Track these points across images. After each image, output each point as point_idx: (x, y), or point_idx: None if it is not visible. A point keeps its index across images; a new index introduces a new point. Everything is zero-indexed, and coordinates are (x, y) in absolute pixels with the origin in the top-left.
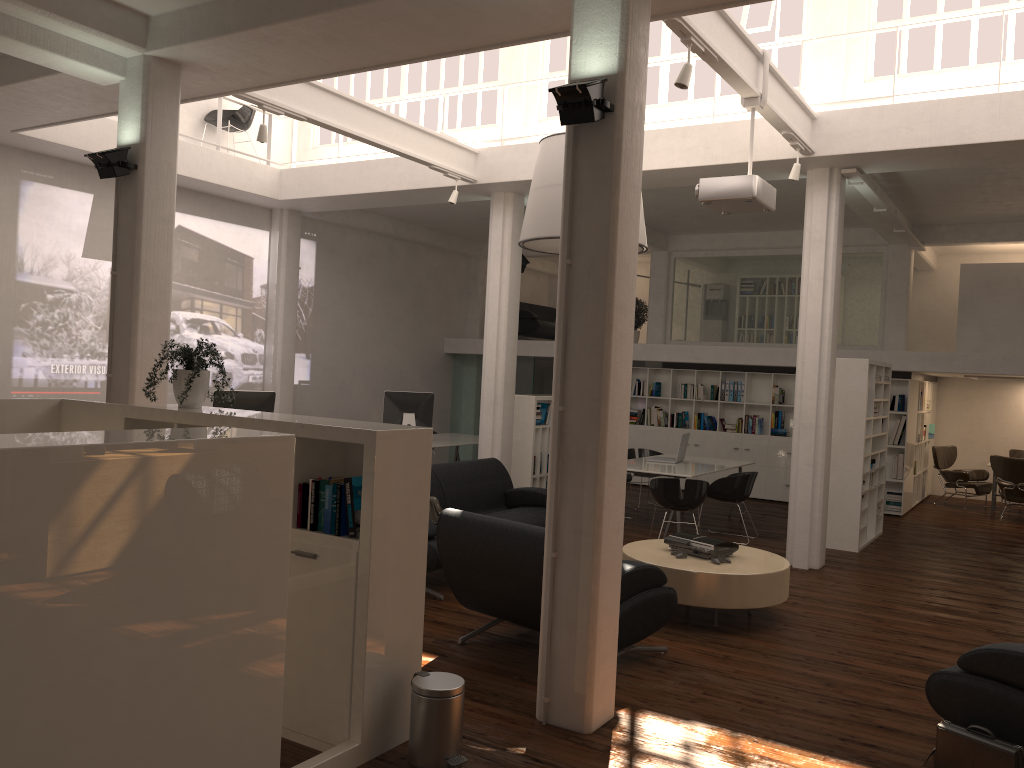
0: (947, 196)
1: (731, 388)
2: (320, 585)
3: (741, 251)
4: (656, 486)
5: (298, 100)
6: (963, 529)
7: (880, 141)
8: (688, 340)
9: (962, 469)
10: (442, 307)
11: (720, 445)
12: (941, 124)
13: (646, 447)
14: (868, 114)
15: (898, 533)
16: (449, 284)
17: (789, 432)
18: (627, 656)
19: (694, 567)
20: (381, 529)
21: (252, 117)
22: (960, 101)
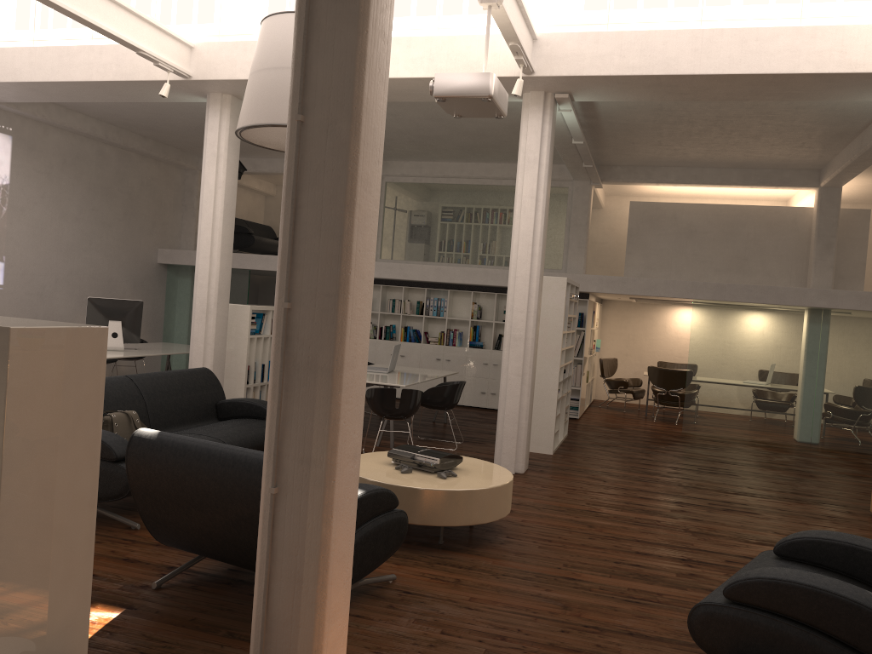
0: (630, 136)
1: (435, 304)
2: None
3: (446, 179)
4: (373, 396)
5: None
6: (629, 430)
7: (595, 66)
8: (397, 259)
9: (619, 378)
10: (156, 217)
11: (424, 356)
12: (650, 54)
13: None
14: (585, 39)
15: (580, 435)
16: (164, 195)
17: (485, 345)
18: (353, 589)
19: (421, 483)
20: (19, 472)
21: None
22: (668, 33)
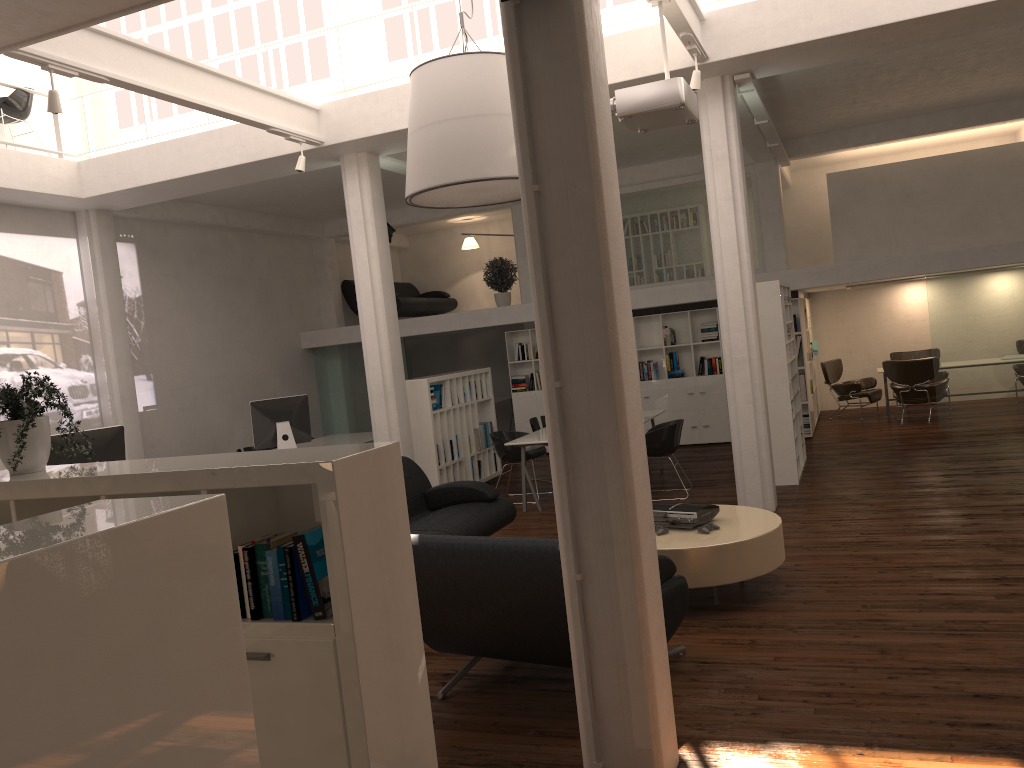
0: (818, 101)
1: None
2: (283, 696)
3: None
4: None
5: (93, 56)
6: (876, 440)
7: (779, 36)
8: None
9: (846, 380)
10: (291, 299)
11: None
12: (842, 9)
13: (541, 413)
14: (761, 8)
15: (821, 456)
16: (295, 272)
17: (686, 372)
18: None
19: (685, 543)
20: (362, 599)
21: (30, 102)
22: None
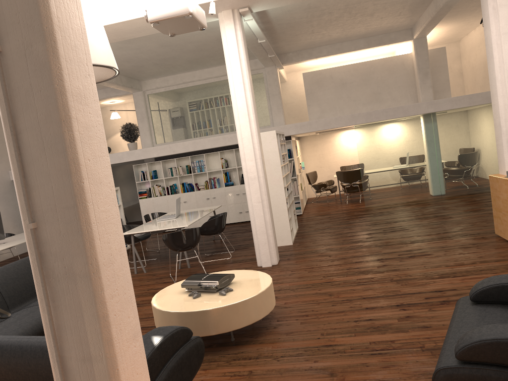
0: (294, 31)
1: (197, 165)
2: None
3: (185, 84)
4: (167, 239)
5: None
6: (334, 214)
7: None
8: (167, 142)
9: (320, 181)
10: (2, 151)
11: (198, 199)
12: None
13: (156, 210)
14: None
15: (306, 225)
16: (3, 135)
17: (235, 182)
18: None
19: (209, 304)
20: None
21: None
22: None
